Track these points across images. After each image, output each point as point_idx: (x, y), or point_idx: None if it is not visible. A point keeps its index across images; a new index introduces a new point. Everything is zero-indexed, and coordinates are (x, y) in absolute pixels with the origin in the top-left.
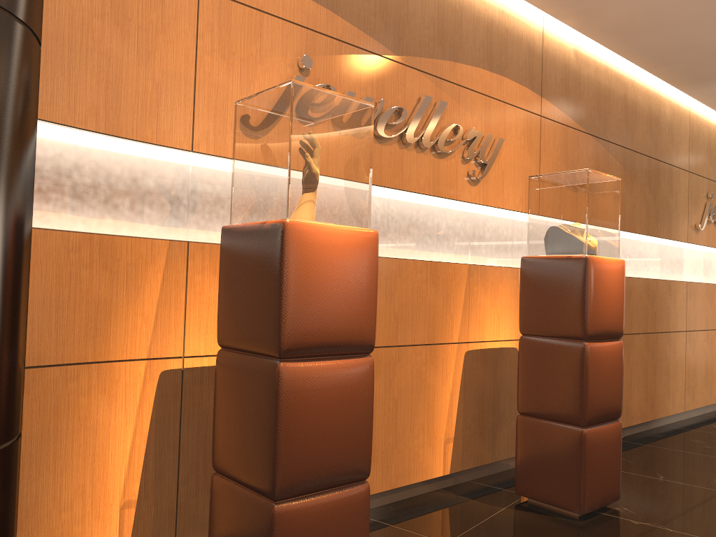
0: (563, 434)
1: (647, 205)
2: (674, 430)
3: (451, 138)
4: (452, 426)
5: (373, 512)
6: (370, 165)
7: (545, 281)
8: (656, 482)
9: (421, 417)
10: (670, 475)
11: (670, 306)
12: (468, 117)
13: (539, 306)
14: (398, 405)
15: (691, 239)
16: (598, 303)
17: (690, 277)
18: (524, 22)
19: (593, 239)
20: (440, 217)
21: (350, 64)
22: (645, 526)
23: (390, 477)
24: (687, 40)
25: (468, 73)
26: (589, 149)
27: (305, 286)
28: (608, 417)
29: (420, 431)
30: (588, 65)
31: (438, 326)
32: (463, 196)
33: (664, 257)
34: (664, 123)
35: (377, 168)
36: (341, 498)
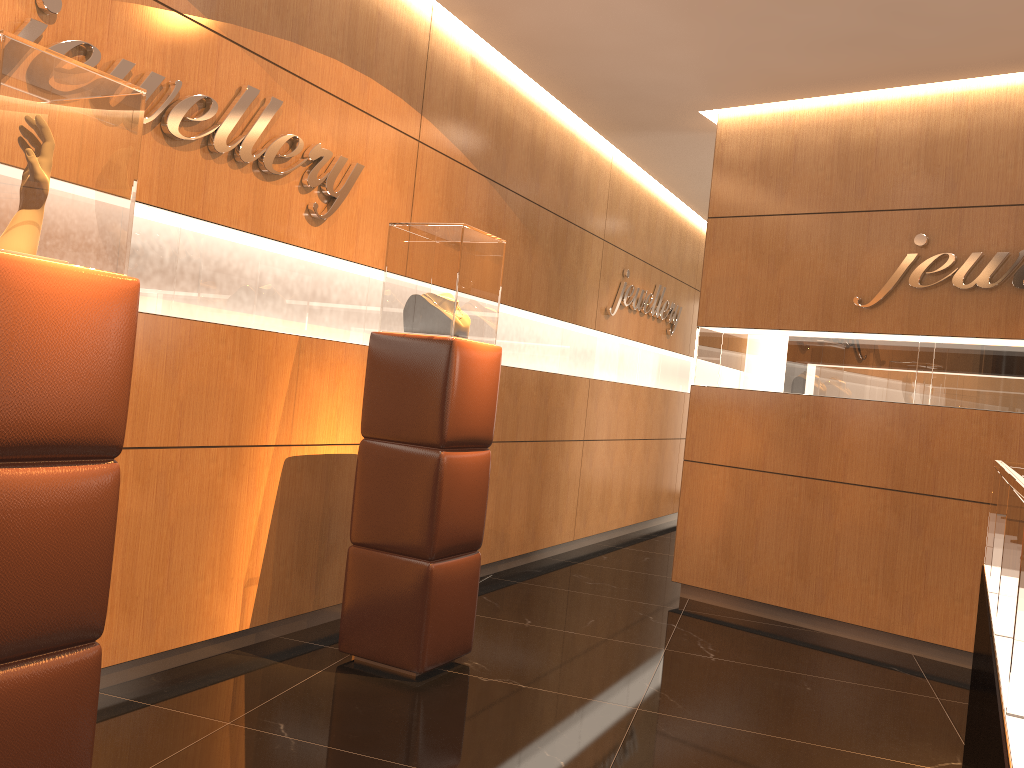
0: (405, 571)
1: (549, 278)
2: (558, 563)
3: (285, 153)
4: (259, 561)
5: (124, 688)
6: (134, 181)
7: (398, 367)
8: (521, 629)
9: (211, 549)
10: (540, 619)
11: (567, 408)
12: (314, 128)
13: (388, 401)
14: (175, 532)
15: (600, 326)
16: (462, 401)
17: (594, 373)
18: (406, 7)
19: (464, 317)
20: (261, 265)
21: (129, 18)
22: (495, 683)
23: (156, 636)
24: (608, 74)
25: (319, 65)
26: (481, 195)
27: (7, 353)
28: (464, 547)
29: (209, 569)
30: (488, 82)
31: (246, 420)
32: (298, 238)
33: (565, 346)
34: (579, 174)
35: (165, 183)
36: (51, 669)
